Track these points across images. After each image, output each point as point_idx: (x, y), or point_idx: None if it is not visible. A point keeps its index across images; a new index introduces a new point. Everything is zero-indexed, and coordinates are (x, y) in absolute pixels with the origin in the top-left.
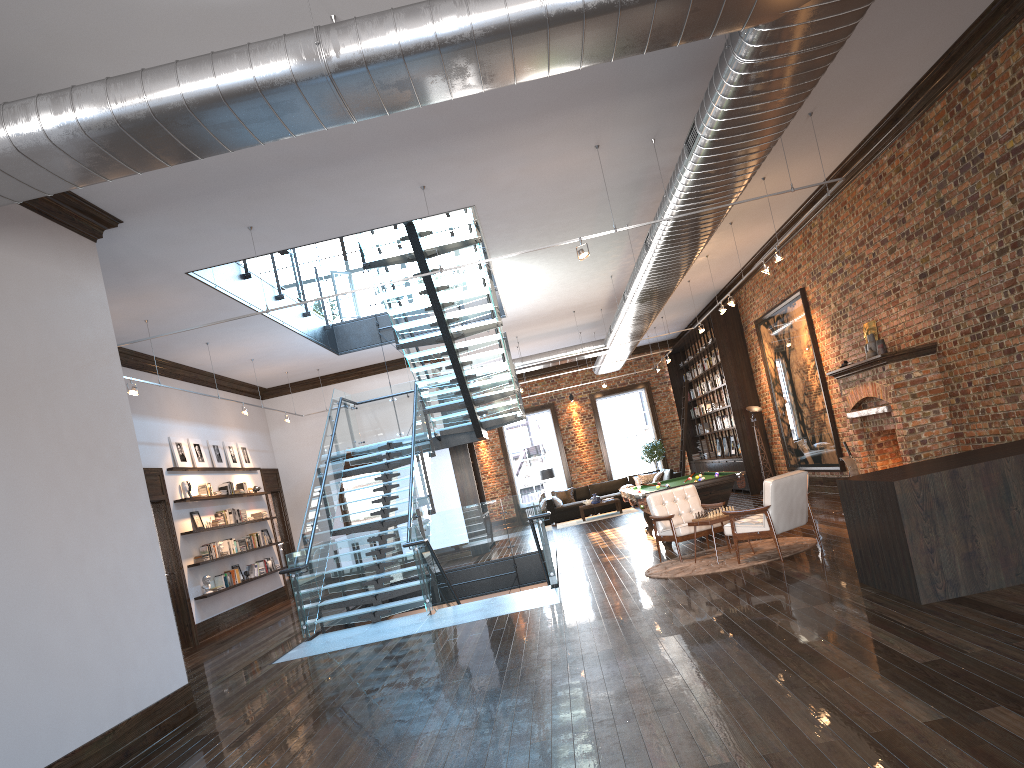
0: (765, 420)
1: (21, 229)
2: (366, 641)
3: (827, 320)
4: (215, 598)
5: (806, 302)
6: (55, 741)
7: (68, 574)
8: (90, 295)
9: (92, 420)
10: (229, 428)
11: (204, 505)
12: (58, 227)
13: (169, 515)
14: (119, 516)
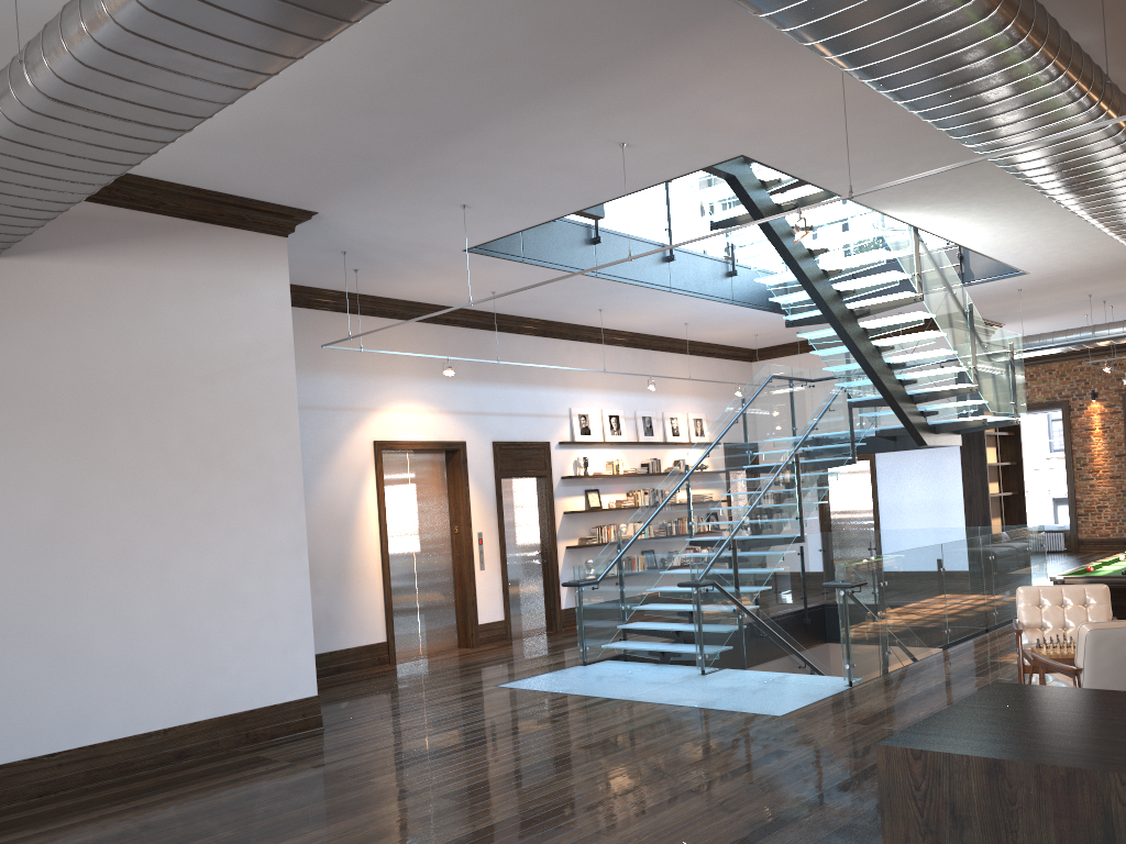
0: None
1: (156, 240)
2: (585, 690)
3: None
4: None
5: None
6: (70, 732)
7: (136, 579)
8: (260, 295)
9: (223, 426)
10: (679, 396)
11: (611, 483)
12: (222, 229)
13: (549, 492)
14: (242, 523)
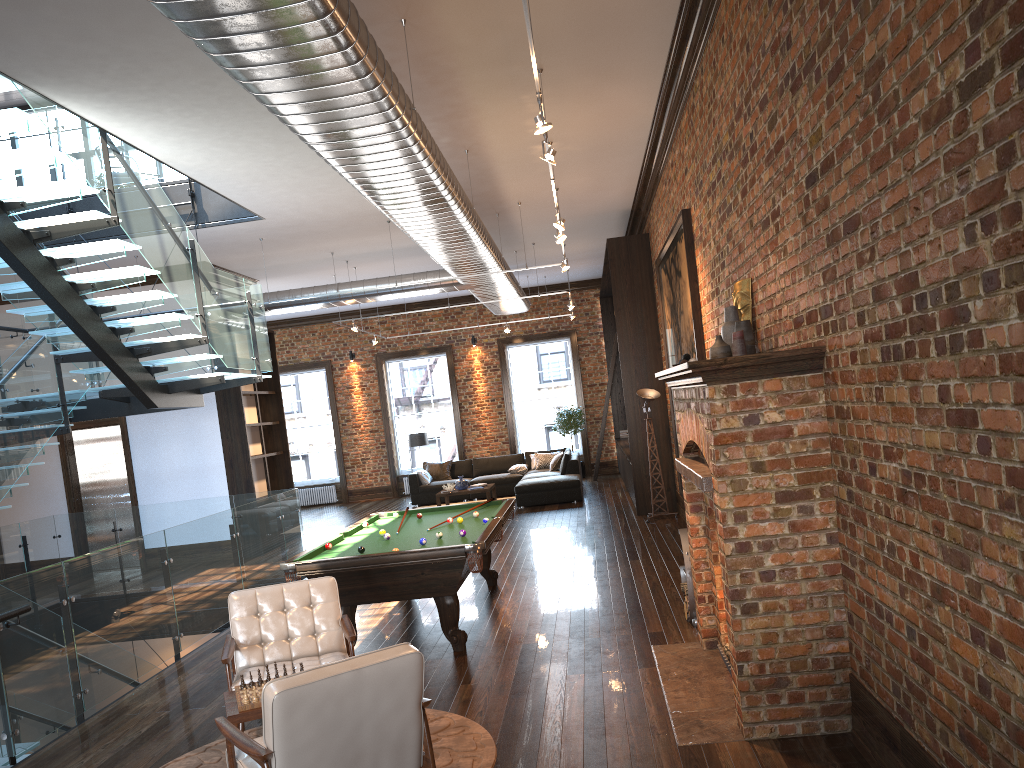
0: (669, 410)
1: None
2: None
3: (708, 270)
4: None
5: (690, 235)
6: None
7: None
8: None
9: None
10: None
11: None
12: None
13: None
14: None
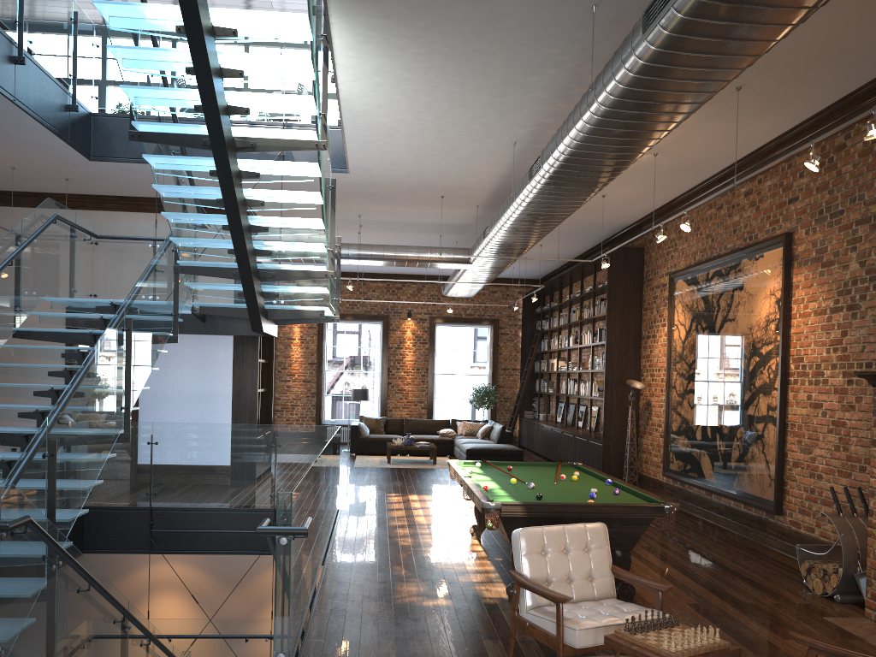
0: (642, 401)
1: None
2: None
3: (830, 287)
4: None
5: (789, 255)
6: None
7: None
8: None
9: None
10: None
11: None
12: None
13: None
14: None
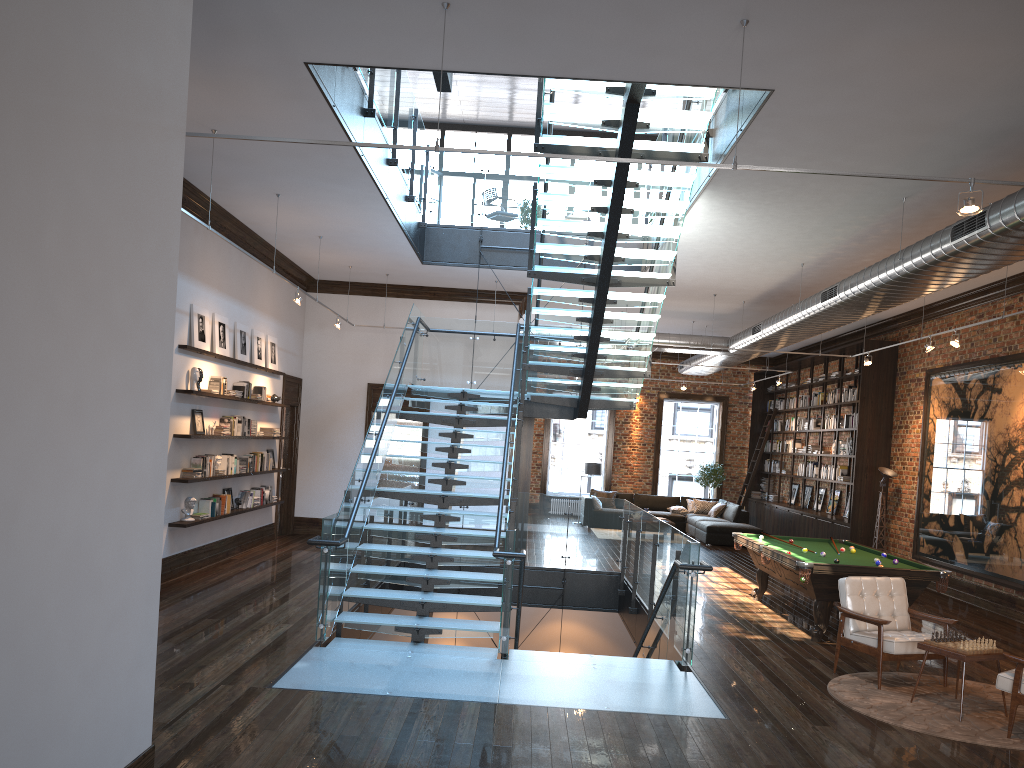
0: (891, 488)
1: None
2: (419, 689)
3: None
4: (193, 527)
5: None
6: None
7: None
8: (165, 2)
9: (109, 232)
10: (263, 315)
11: (211, 404)
12: None
13: None
14: (111, 430)
